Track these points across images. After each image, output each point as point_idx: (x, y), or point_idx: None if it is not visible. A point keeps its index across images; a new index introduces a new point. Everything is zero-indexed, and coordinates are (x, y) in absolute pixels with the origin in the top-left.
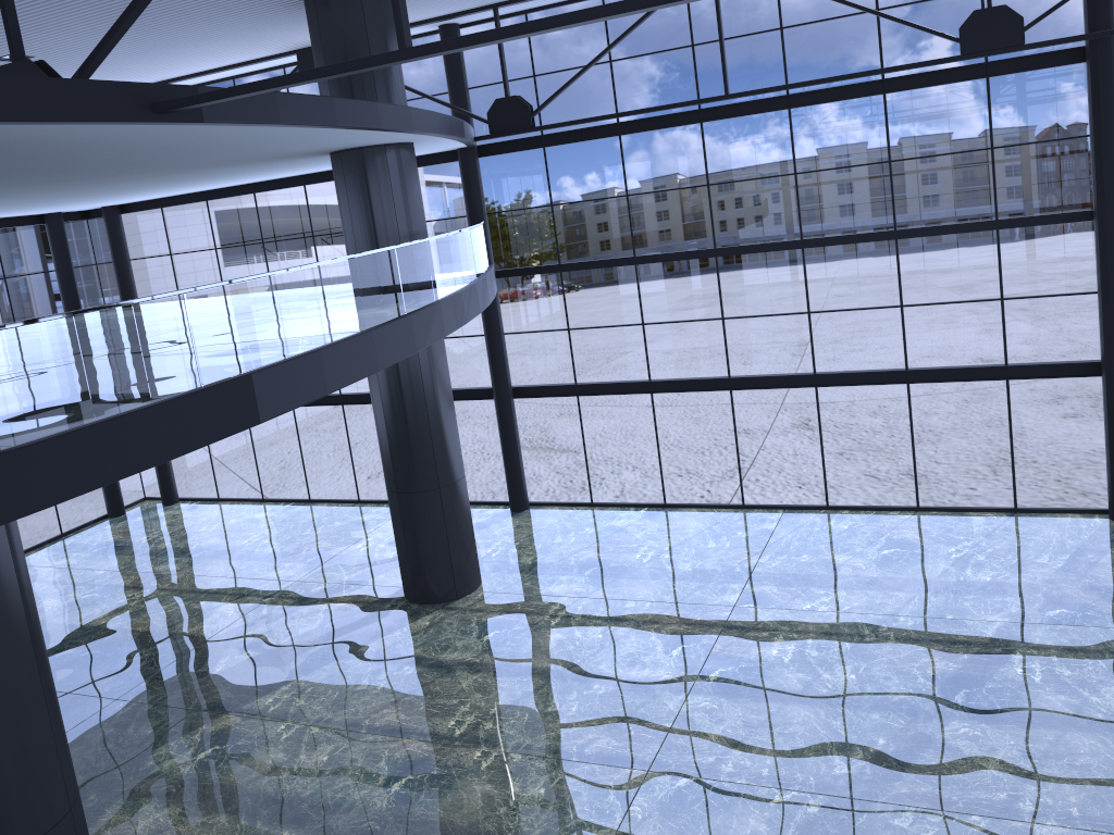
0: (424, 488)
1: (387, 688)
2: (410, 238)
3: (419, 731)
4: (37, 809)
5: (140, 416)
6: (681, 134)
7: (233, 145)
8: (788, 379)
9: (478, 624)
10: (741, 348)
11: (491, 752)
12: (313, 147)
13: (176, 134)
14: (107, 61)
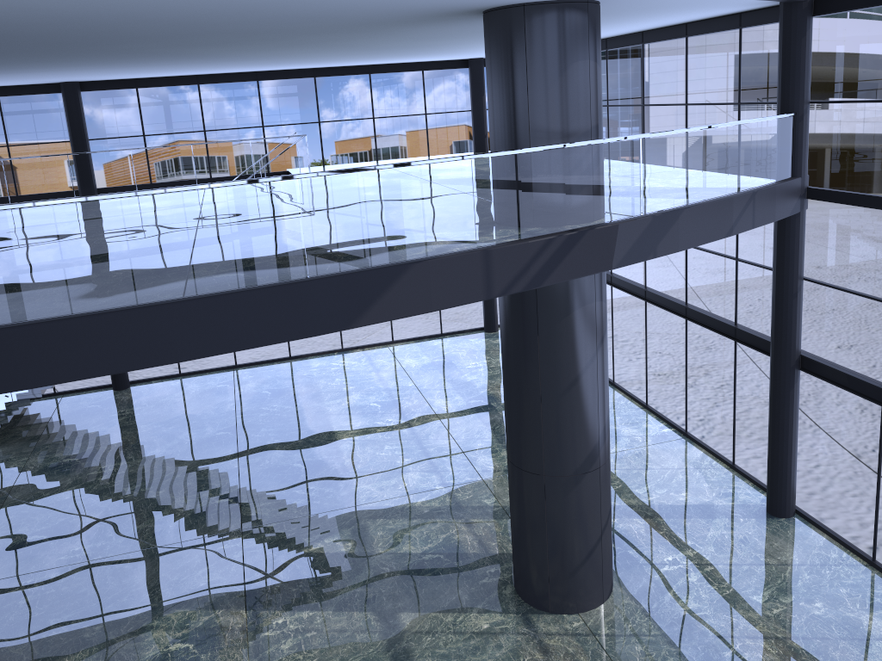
0: (526, 468)
1: None
2: (546, 142)
3: None
4: None
5: None
6: None
7: (178, 13)
8: None
9: None
10: None
11: None
12: (387, 10)
13: None
14: None
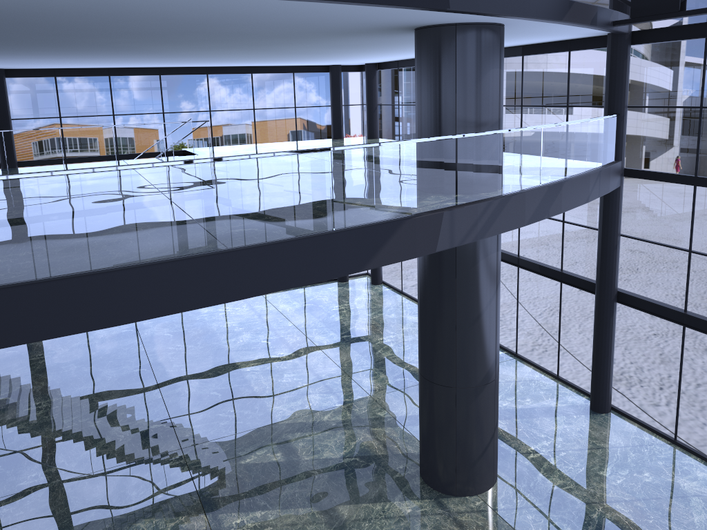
0: (441, 382)
1: None
2: (469, 129)
3: None
4: None
5: None
6: None
7: (207, 15)
8: None
9: None
10: None
11: None
12: (356, 22)
13: None
14: None
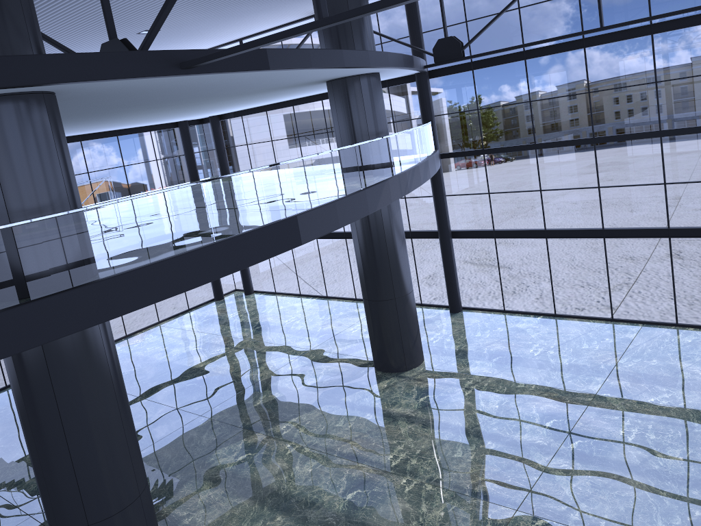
0: (385, 298)
1: (354, 427)
2: (376, 136)
3: (369, 459)
4: (118, 495)
5: (172, 262)
6: (592, 50)
7: (254, 82)
8: (647, 232)
9: (417, 389)
10: (634, 198)
11: (412, 481)
12: (311, 79)
13: (208, 79)
14: (202, 29)
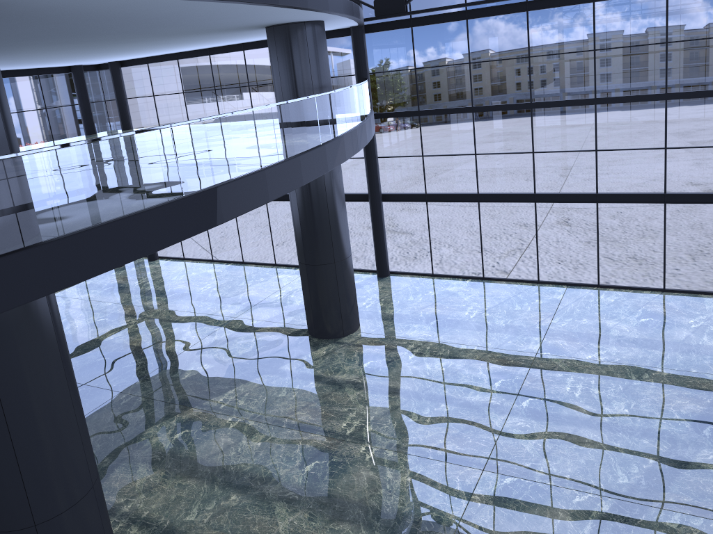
0: (324, 262)
1: (299, 397)
2: (320, 89)
3: (322, 429)
4: (70, 487)
5: (140, 218)
6: (488, 22)
7: (202, 18)
8: (577, 197)
9: (358, 355)
10: (520, 168)
11: (372, 448)
12: (256, 22)
13: (164, 7)
14: None
